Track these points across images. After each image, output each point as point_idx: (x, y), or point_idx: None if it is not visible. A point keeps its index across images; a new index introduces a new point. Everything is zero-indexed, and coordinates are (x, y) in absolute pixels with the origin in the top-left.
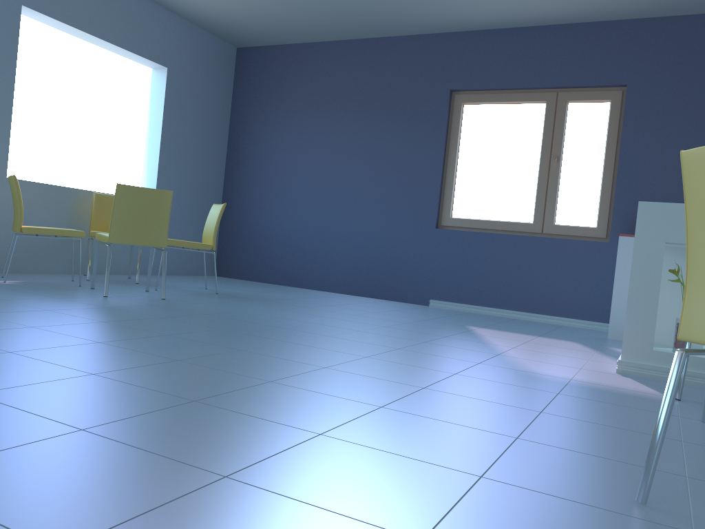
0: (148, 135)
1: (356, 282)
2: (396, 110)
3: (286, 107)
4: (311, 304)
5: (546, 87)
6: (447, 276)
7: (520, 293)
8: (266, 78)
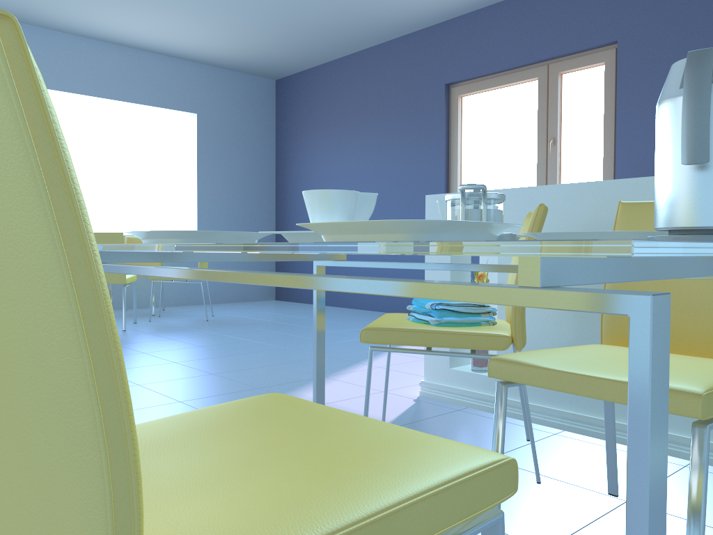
0: (189, 177)
1: (381, 298)
2: (401, 115)
3: (315, 129)
4: (285, 325)
5: (536, 62)
6: None
7: None
8: (298, 105)
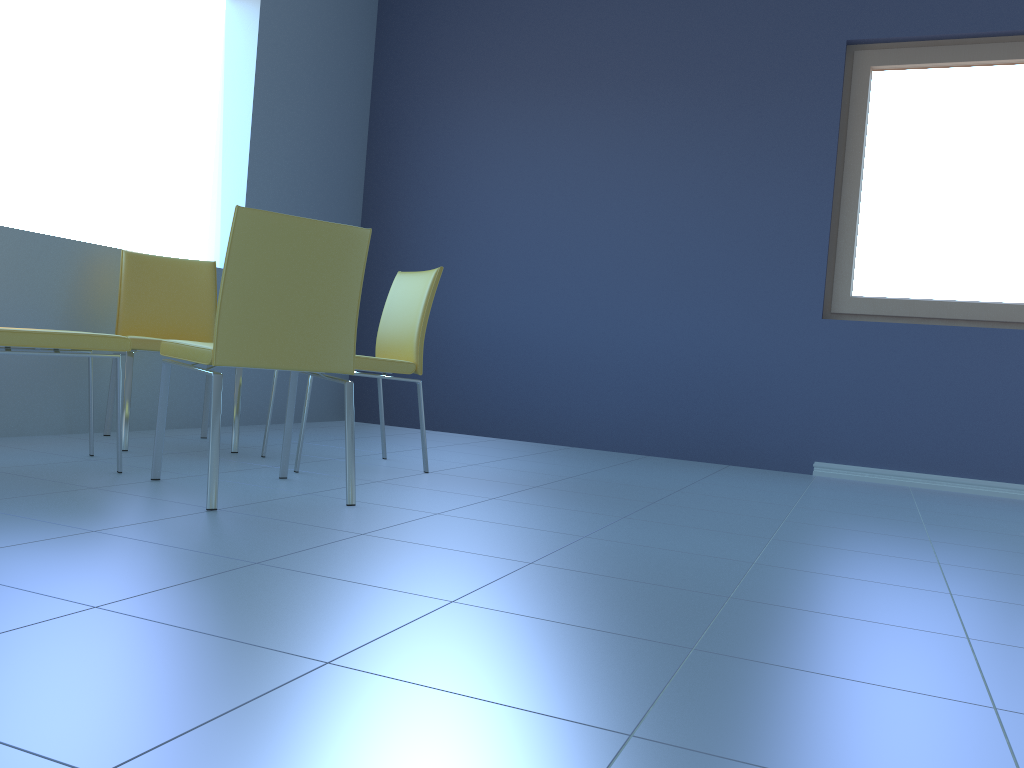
0: (221, 136)
1: (650, 429)
2: (729, 85)
3: (489, 86)
4: (639, 489)
5: None
6: (850, 414)
7: (1015, 446)
8: (445, 32)
